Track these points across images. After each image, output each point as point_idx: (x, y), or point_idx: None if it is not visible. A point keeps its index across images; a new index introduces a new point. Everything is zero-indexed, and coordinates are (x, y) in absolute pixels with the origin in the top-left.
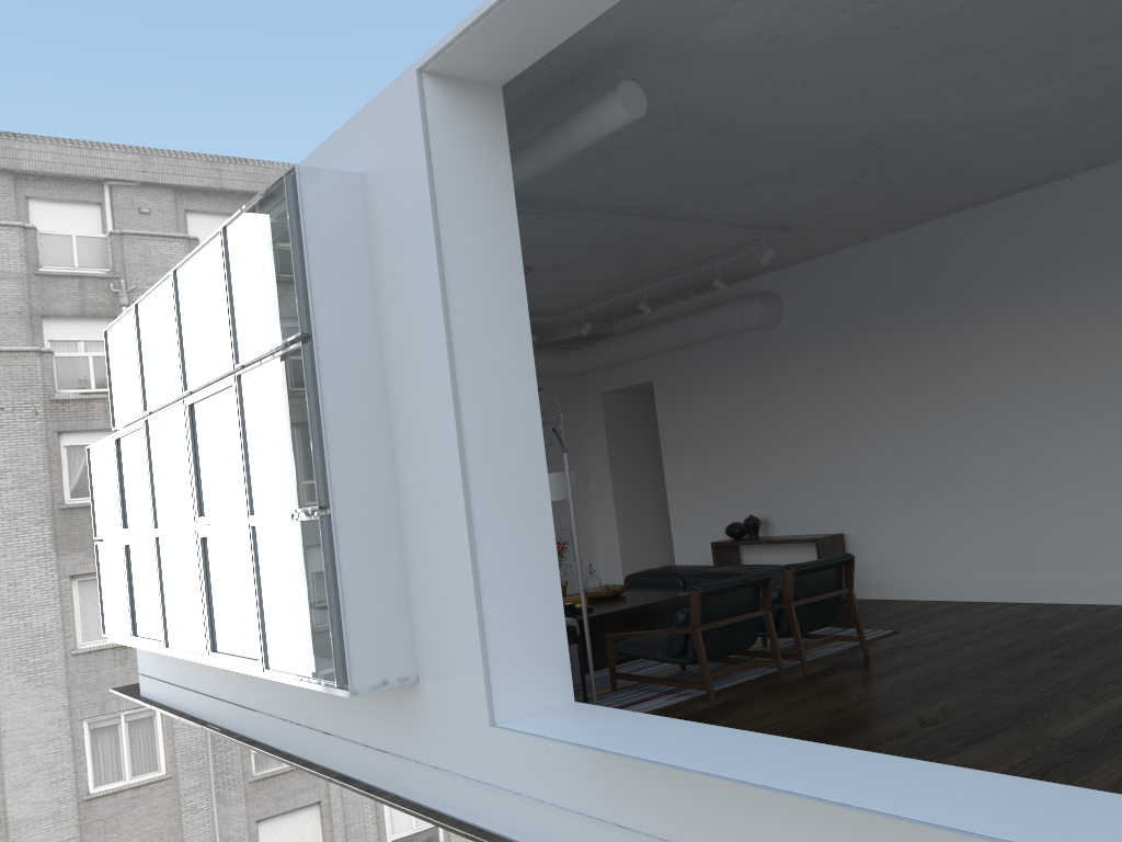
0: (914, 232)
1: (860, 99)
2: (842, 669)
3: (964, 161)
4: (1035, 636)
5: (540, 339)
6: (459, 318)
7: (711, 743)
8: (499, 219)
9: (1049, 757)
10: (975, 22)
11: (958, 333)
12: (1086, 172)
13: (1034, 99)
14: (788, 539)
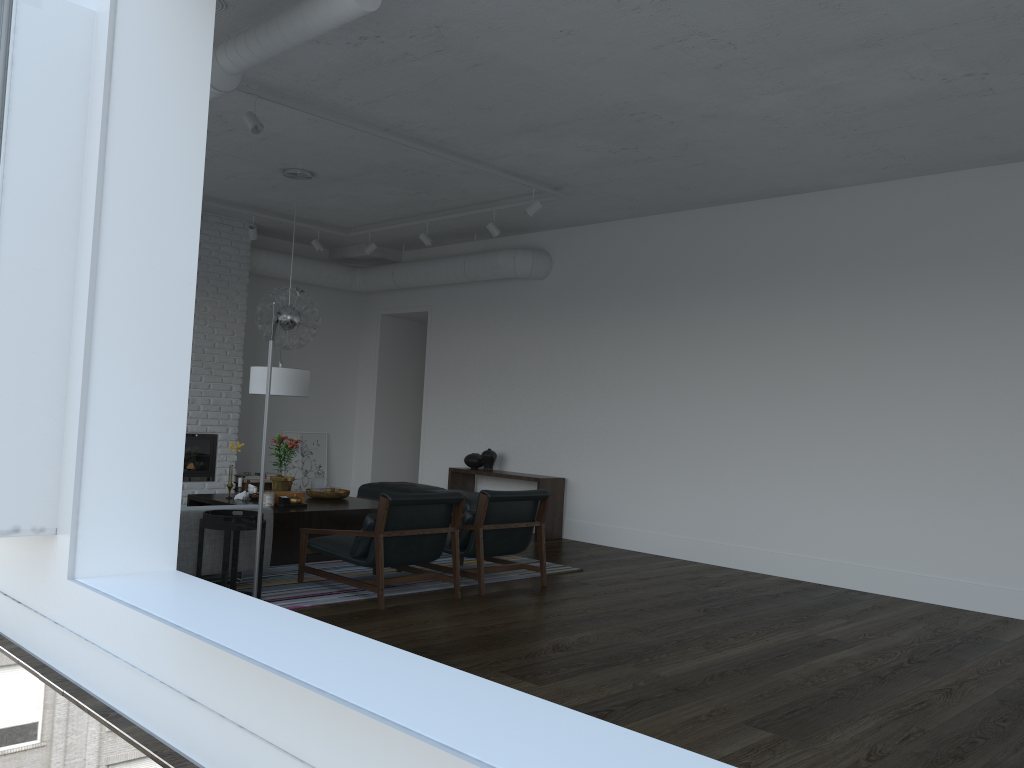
0: (673, 218)
1: (615, 64)
2: (515, 593)
3: (715, 155)
4: (695, 590)
5: (333, 253)
6: (118, 158)
7: (259, 622)
8: (188, 70)
9: (645, 691)
10: (716, 7)
11: (692, 315)
12: (821, 192)
13: (773, 104)
14: (515, 475)
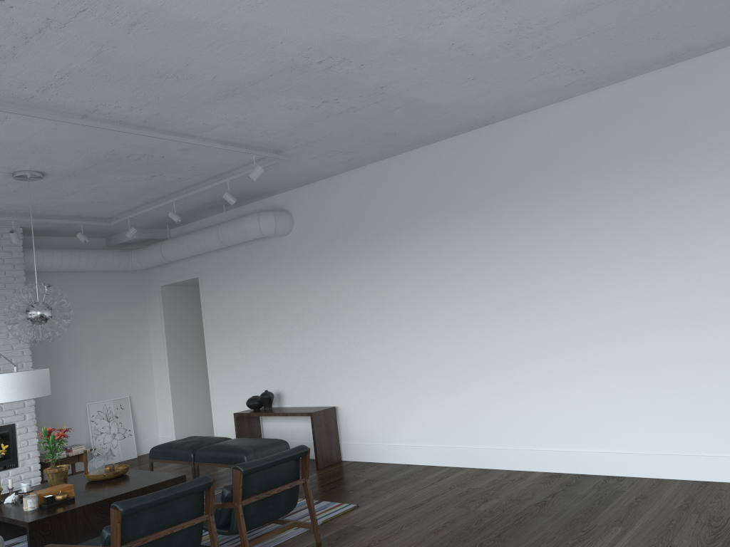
0: (388, 163)
1: (283, 0)
2: None
3: (411, 95)
4: (467, 513)
5: (109, 241)
6: None
7: None
8: None
9: None
10: None
11: (420, 245)
12: (512, 118)
13: (457, 28)
14: (290, 413)
